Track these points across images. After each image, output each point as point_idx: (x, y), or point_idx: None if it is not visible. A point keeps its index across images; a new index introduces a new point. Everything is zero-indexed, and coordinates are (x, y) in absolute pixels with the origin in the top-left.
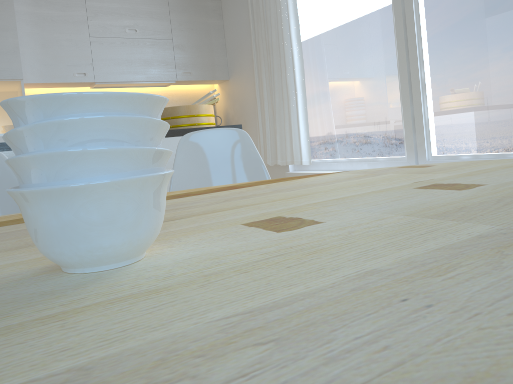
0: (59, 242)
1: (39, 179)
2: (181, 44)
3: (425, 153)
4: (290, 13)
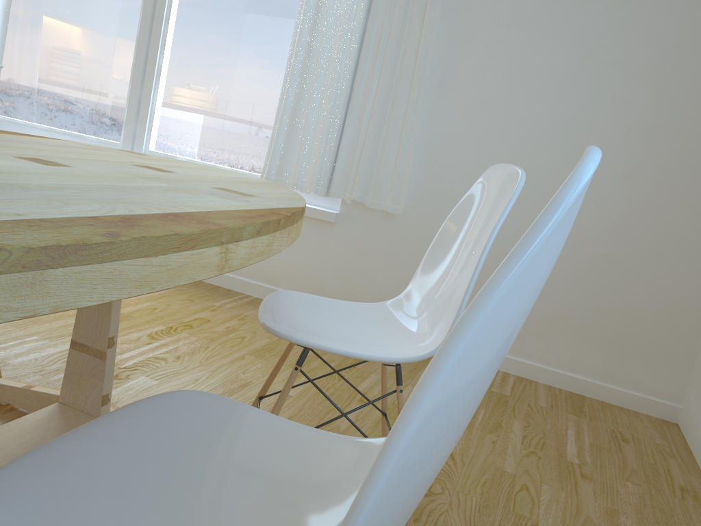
0: None
1: None
2: None
3: (143, 145)
4: None
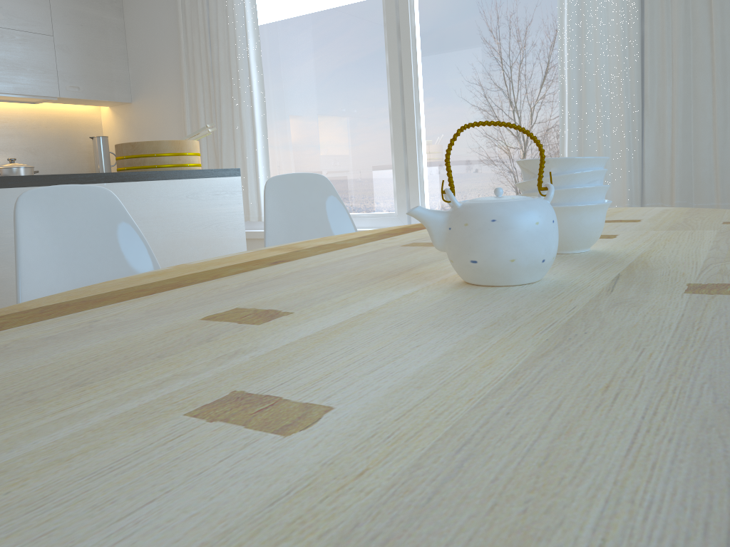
0: (585, 233)
1: (580, 200)
2: (65, 45)
3: None
4: (249, 30)
